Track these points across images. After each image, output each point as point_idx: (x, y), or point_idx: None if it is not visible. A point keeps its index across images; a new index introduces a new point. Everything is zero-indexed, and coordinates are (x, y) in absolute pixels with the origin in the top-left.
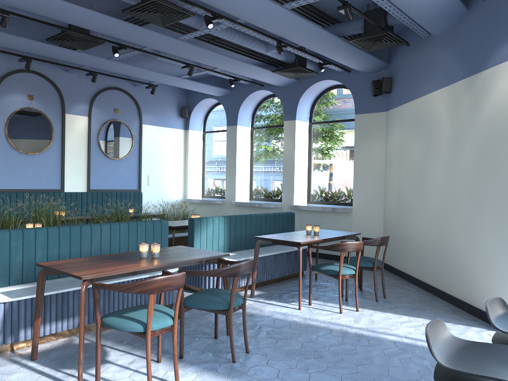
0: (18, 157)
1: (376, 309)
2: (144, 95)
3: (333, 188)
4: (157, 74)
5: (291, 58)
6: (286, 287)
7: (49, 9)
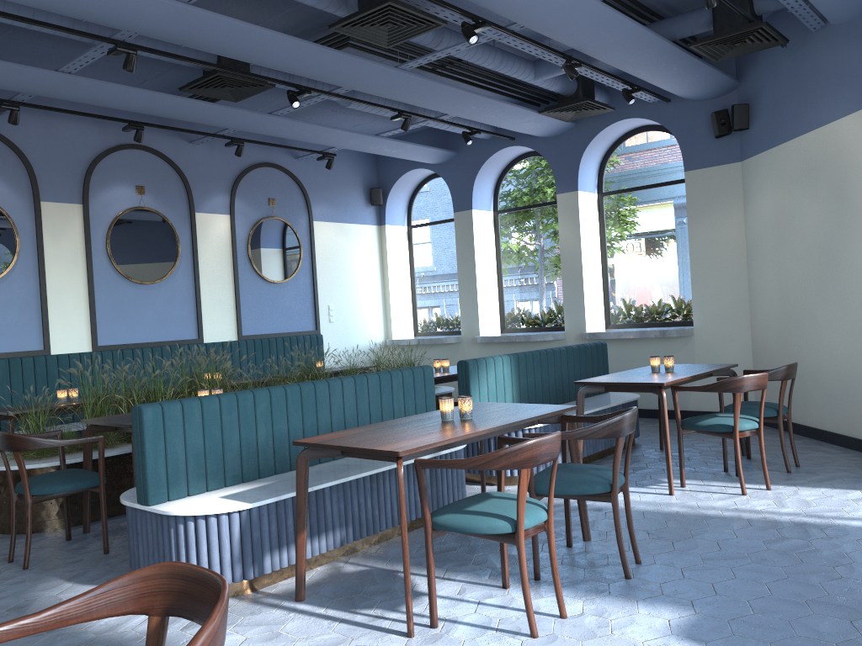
0: (129, 290)
1: (797, 484)
2: (311, 172)
3: (650, 299)
4: (344, 133)
5: (571, 87)
6: (622, 464)
7: (209, 34)
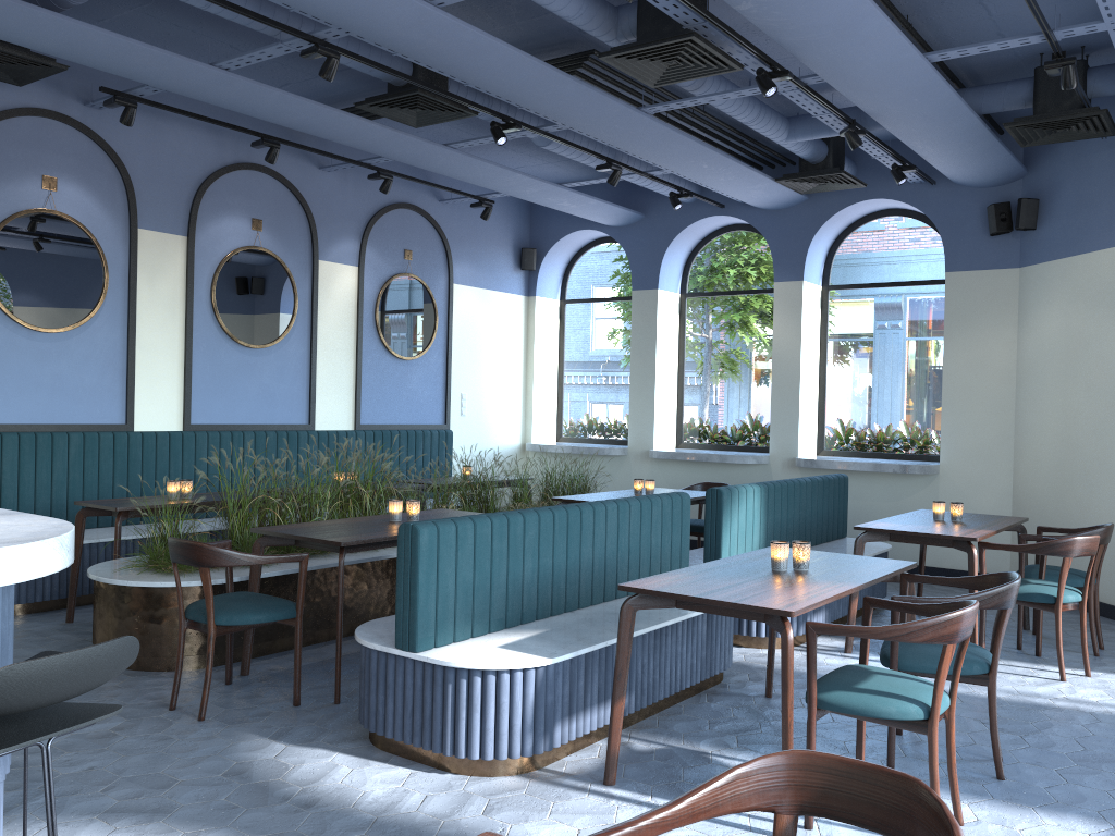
0: (232, 354)
1: None
2: (456, 221)
3: (878, 423)
4: (524, 178)
5: (821, 154)
6: None
7: (447, 46)
